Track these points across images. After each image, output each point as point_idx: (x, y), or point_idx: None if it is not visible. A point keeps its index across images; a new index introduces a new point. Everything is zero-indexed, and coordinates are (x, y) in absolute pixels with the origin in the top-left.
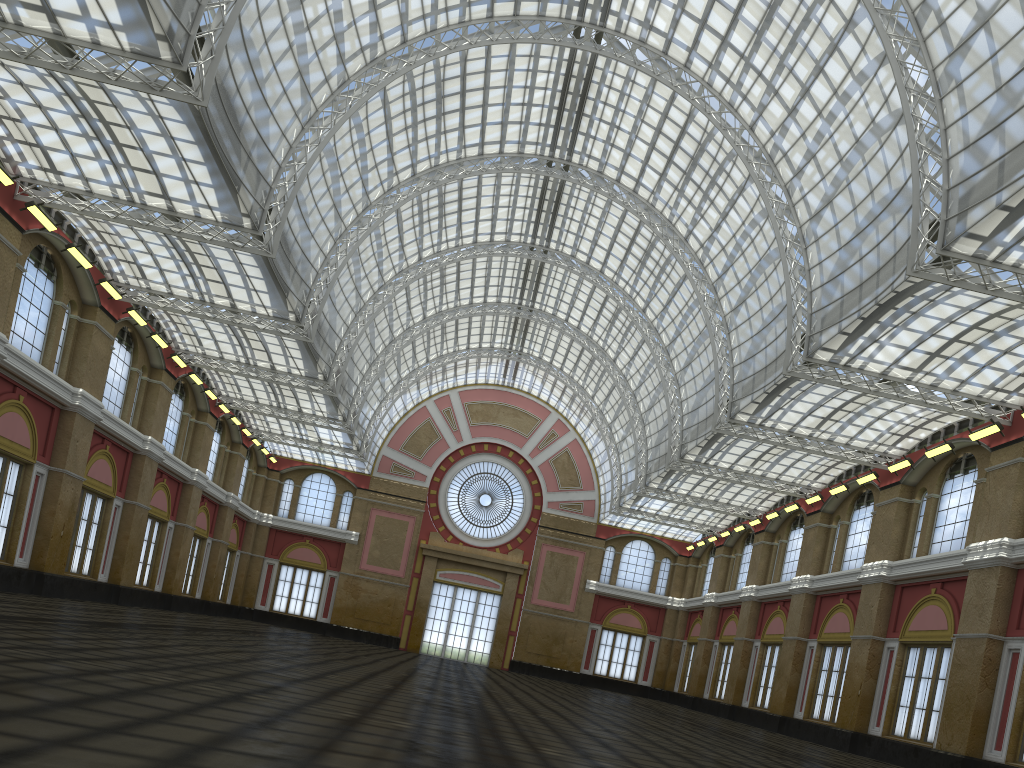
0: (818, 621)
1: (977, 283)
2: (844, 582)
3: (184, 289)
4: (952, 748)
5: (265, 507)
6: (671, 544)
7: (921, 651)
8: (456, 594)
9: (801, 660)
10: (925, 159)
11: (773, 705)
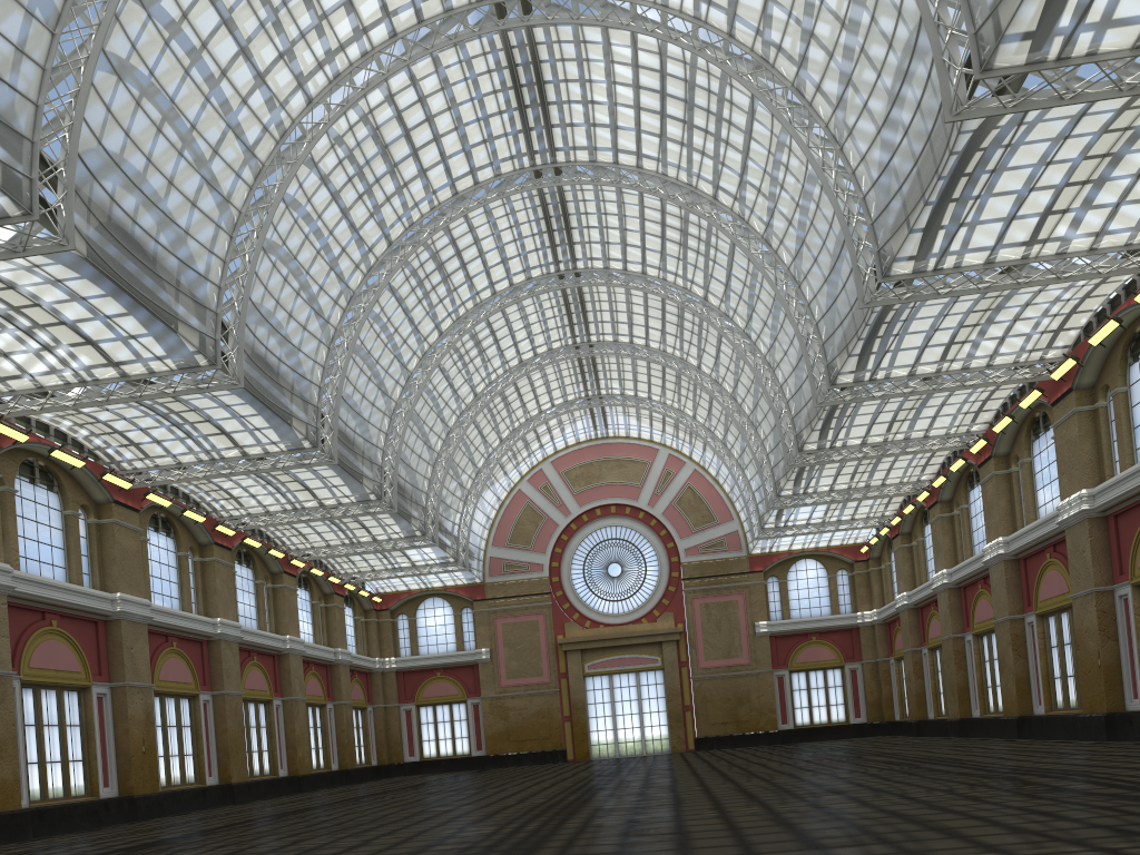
0: (1029, 589)
1: (1049, 97)
2: (1043, 533)
3: (223, 453)
4: None
5: (384, 651)
6: (842, 552)
7: None
8: (613, 683)
9: (1023, 642)
10: None
11: (1005, 706)
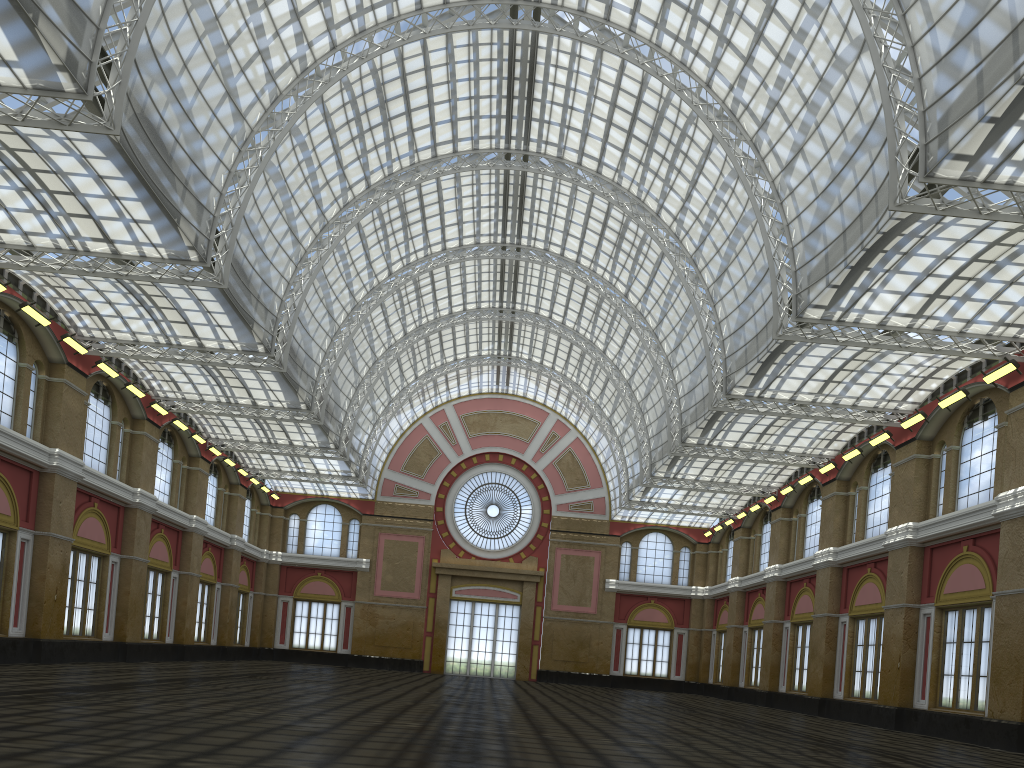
0: (847, 594)
1: (969, 209)
2: (869, 550)
3: (162, 337)
4: (1006, 715)
5: (273, 545)
6: (688, 532)
7: (960, 614)
8: (474, 609)
9: (834, 637)
10: (895, 82)
11: (811, 687)
